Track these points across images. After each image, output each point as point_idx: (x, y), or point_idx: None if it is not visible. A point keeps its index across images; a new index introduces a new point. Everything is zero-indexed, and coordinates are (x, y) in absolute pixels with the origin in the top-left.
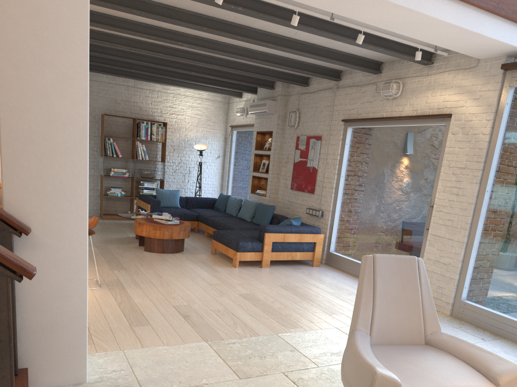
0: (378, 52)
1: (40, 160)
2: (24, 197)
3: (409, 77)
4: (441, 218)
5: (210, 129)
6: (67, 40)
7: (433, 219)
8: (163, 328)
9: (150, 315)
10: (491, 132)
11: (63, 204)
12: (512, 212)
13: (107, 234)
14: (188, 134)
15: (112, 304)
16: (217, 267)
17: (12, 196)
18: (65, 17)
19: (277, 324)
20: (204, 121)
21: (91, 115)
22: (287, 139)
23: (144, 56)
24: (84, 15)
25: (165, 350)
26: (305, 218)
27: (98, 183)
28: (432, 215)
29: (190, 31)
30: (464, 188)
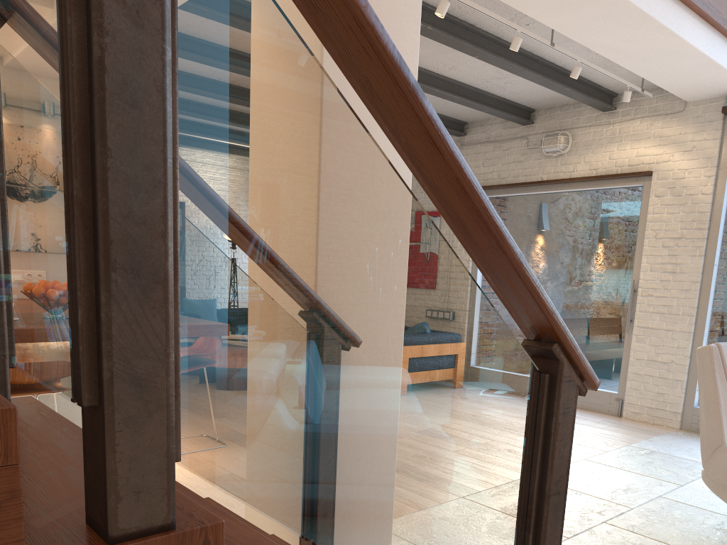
0: (561, 93)
1: None
2: None
3: (580, 127)
4: (652, 304)
5: None
6: (398, 46)
7: (640, 307)
8: None
9: None
10: (713, 191)
11: None
12: None
13: None
14: None
15: None
16: None
17: None
18: (397, 12)
19: None
20: None
21: None
22: None
23: None
24: (416, 11)
25: None
26: None
27: None
28: (638, 302)
29: None
30: (683, 263)
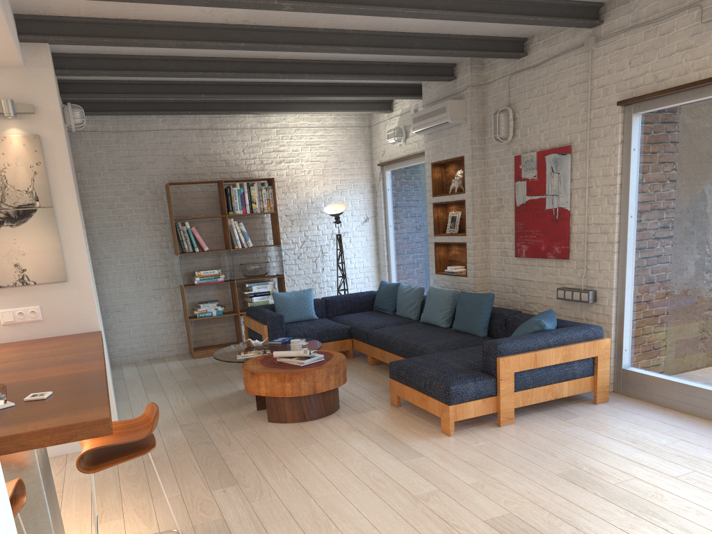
0: None
1: None
2: None
3: None
4: None
5: (346, 175)
6: None
7: None
8: None
9: None
10: None
11: None
12: None
13: (202, 390)
14: (311, 192)
15: None
16: (414, 442)
17: None
18: None
19: None
20: (334, 164)
21: (148, 190)
22: (494, 166)
23: (214, 61)
24: None
25: None
26: (555, 308)
27: (178, 299)
28: None
29: None
30: None
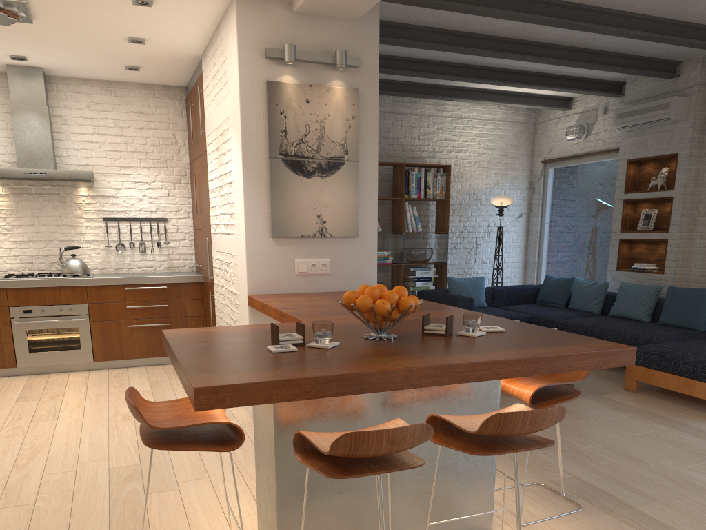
0: None
1: None
2: None
3: None
4: None
5: (507, 170)
6: None
7: None
8: None
9: None
10: None
11: None
12: None
13: None
14: (474, 183)
15: None
16: (696, 424)
17: None
18: None
19: None
20: (498, 157)
21: None
22: None
23: (475, 37)
24: None
25: None
26: None
27: None
28: None
29: None
30: None
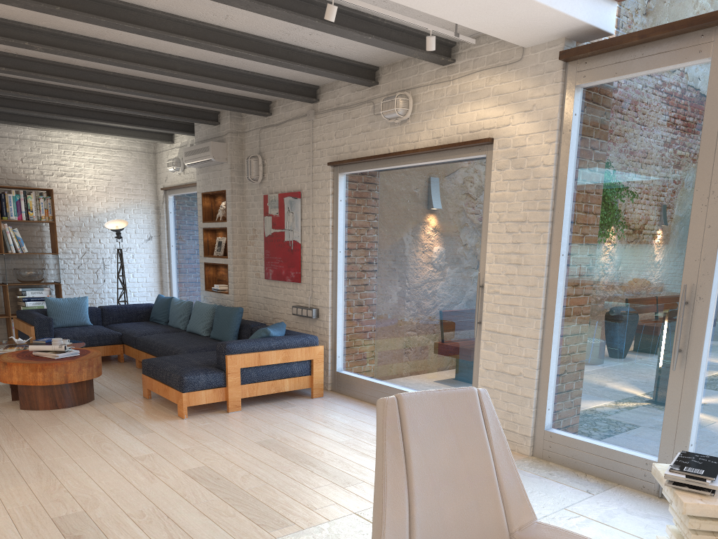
0: (368, 43)
1: None
2: None
3: (422, 86)
4: (498, 303)
5: (131, 195)
6: None
7: (487, 306)
8: None
9: None
10: (557, 161)
11: None
12: (604, 285)
13: None
14: (94, 206)
15: None
16: (151, 423)
17: None
18: None
19: (251, 524)
20: (119, 183)
21: None
22: (250, 201)
23: None
24: None
25: None
26: (292, 323)
27: None
28: (485, 301)
29: (41, 21)
30: (528, 253)
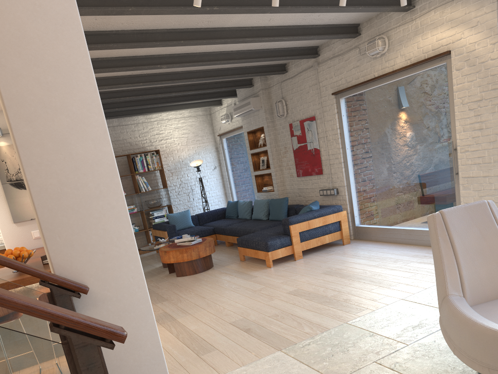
0: (358, 11)
1: (77, 212)
2: (72, 255)
3: (392, 28)
4: (469, 158)
5: (200, 143)
6: (73, 79)
7: (461, 161)
8: (231, 348)
9: (212, 339)
10: None
11: (112, 251)
12: None
13: None
14: (181, 155)
15: (170, 338)
16: (253, 272)
17: (60, 258)
18: (64, 56)
19: (341, 312)
20: (192, 137)
21: None
22: (280, 130)
23: (124, 91)
24: (82, 48)
25: (244, 371)
26: (320, 201)
27: None
28: (459, 158)
29: (165, 51)
30: (487, 120)
